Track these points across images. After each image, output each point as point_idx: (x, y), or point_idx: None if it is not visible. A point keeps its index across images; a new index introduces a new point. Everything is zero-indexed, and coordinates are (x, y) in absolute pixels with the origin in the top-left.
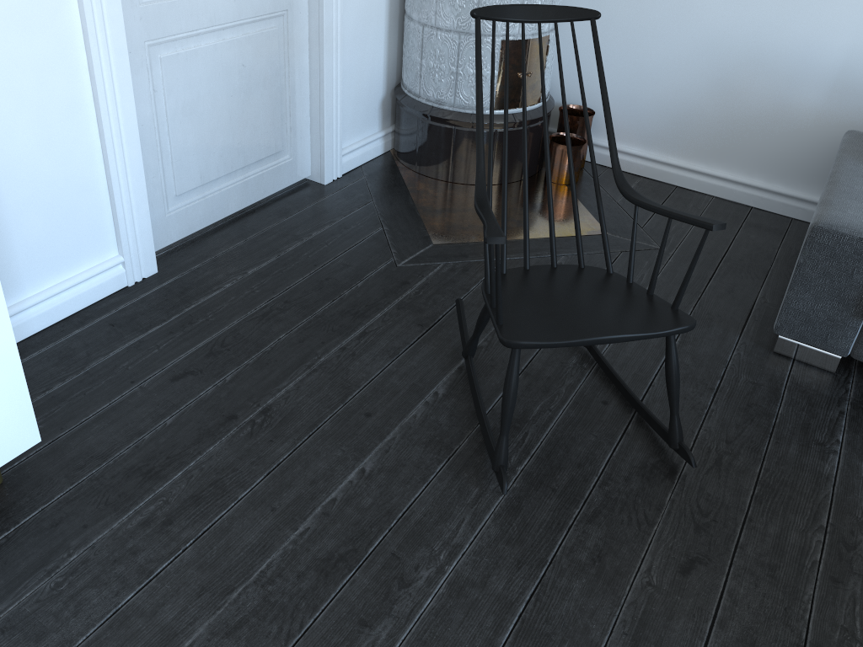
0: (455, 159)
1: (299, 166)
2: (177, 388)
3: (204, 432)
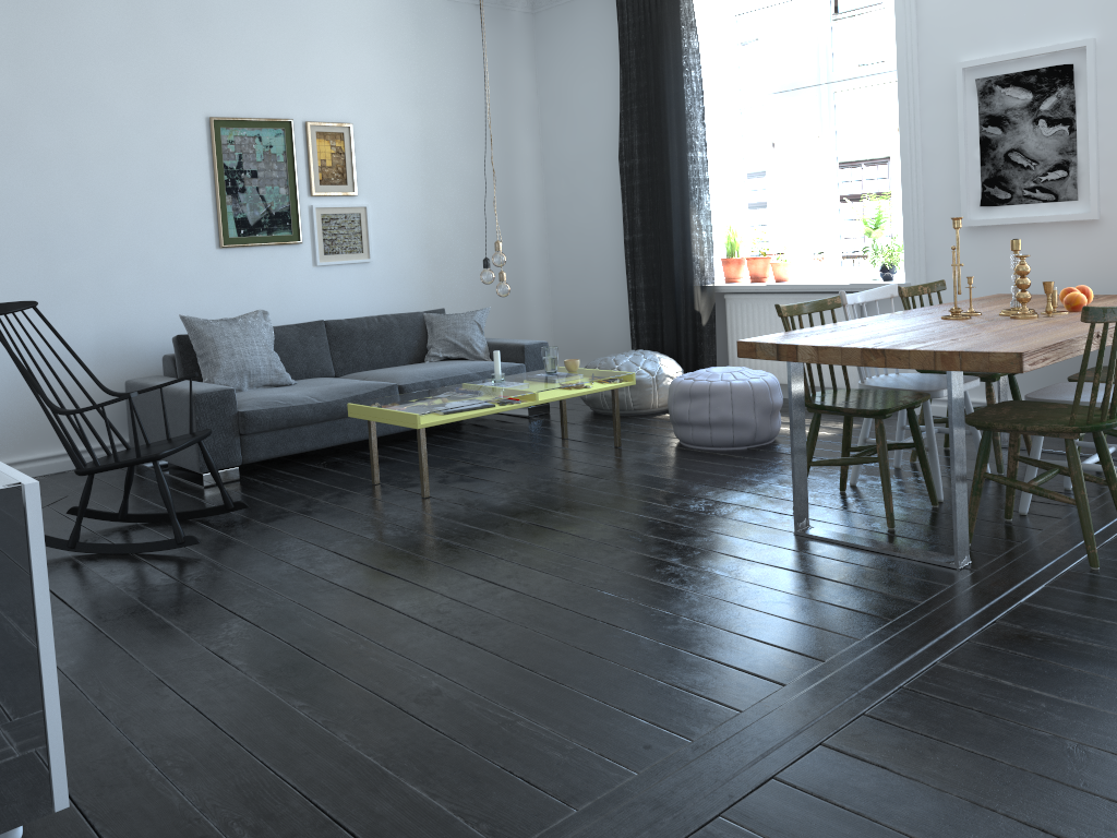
0: None
1: None
2: None
3: None
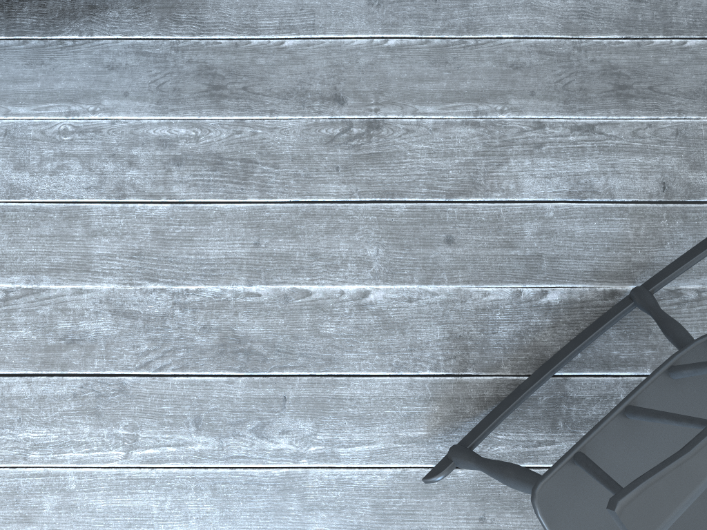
0: None
1: None
2: (336, 5)
3: (299, 91)
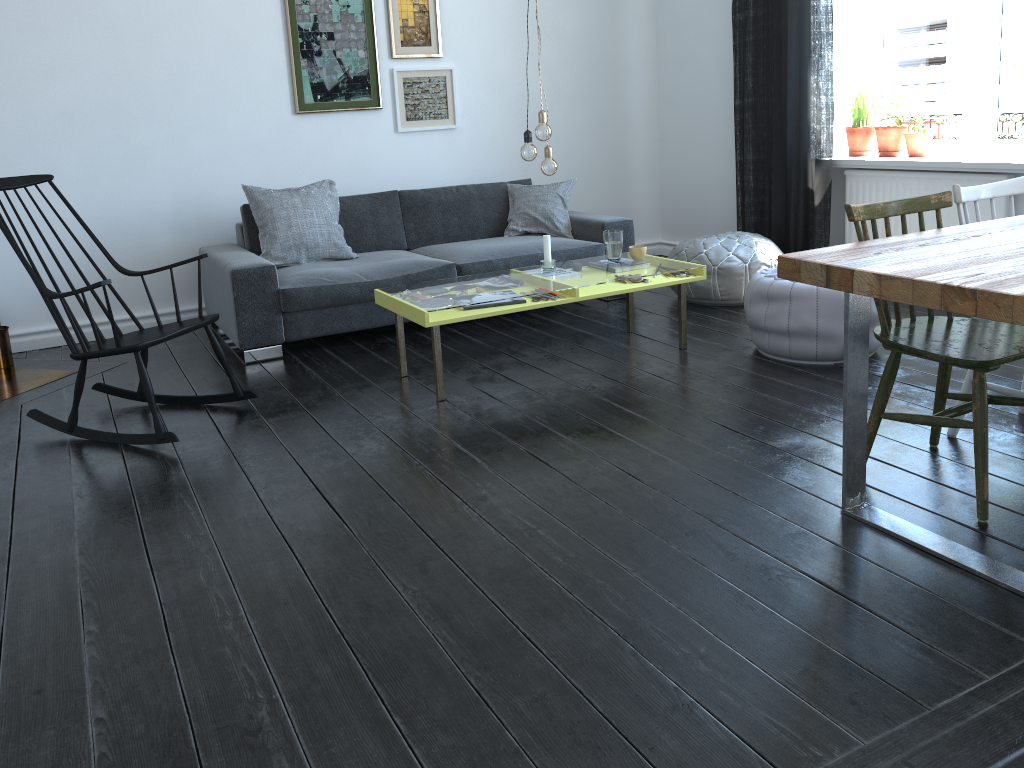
0: None
1: None
2: None
3: None
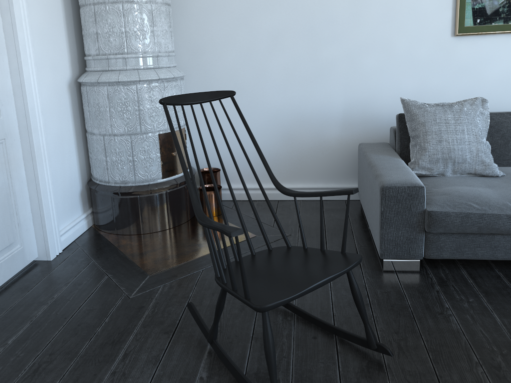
0: (143, 217)
1: (28, 251)
2: None
3: None
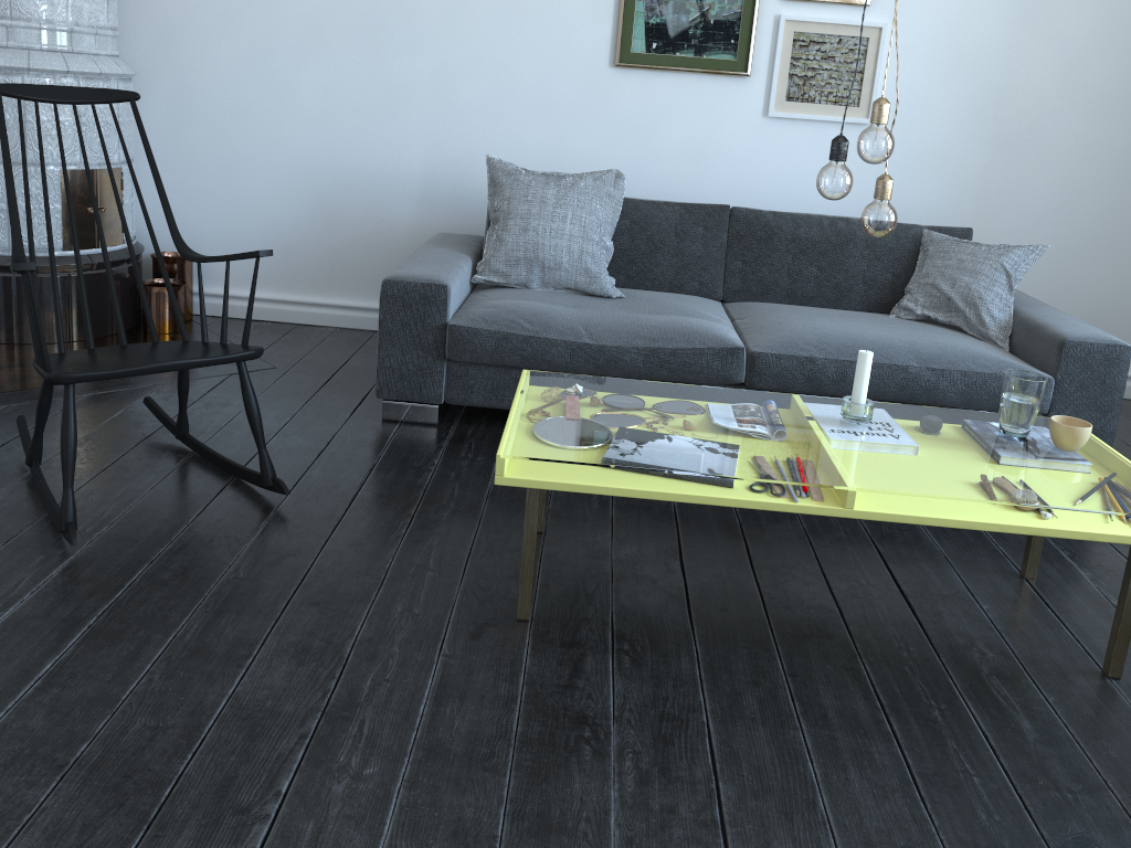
0: (20, 314)
1: None
2: None
3: None
